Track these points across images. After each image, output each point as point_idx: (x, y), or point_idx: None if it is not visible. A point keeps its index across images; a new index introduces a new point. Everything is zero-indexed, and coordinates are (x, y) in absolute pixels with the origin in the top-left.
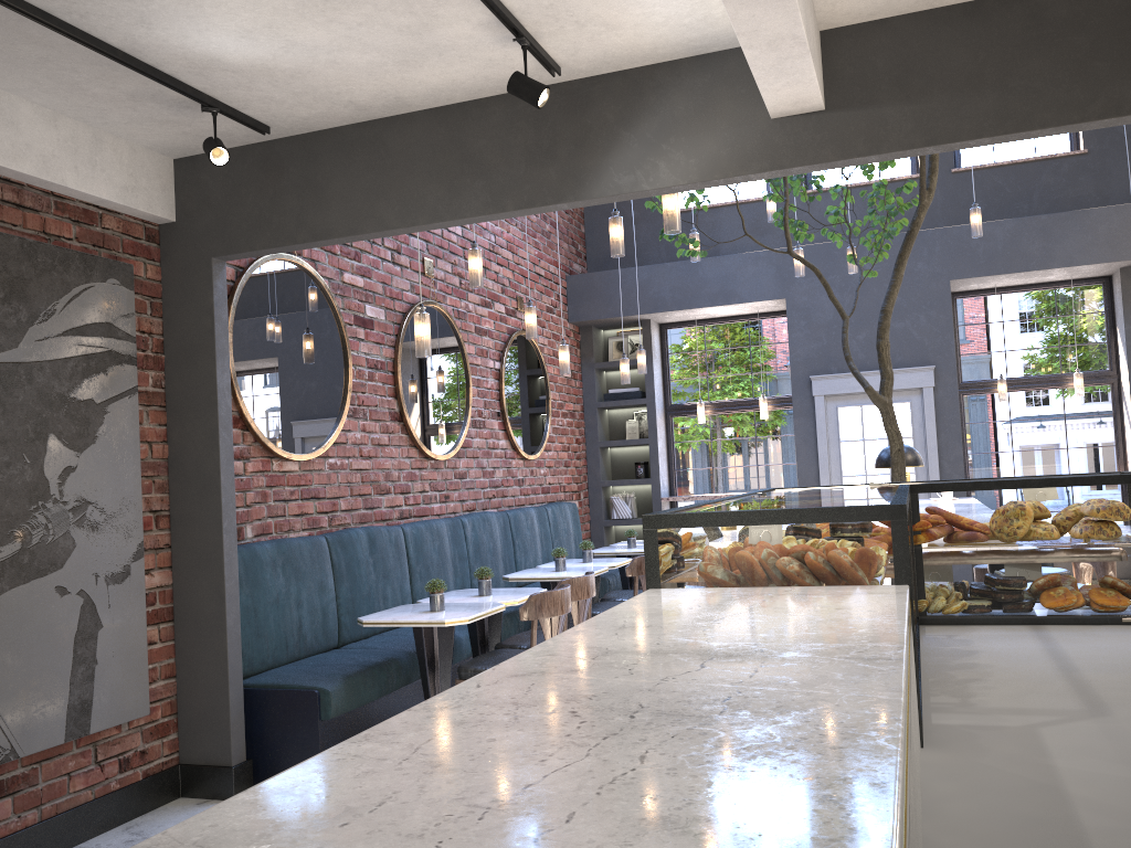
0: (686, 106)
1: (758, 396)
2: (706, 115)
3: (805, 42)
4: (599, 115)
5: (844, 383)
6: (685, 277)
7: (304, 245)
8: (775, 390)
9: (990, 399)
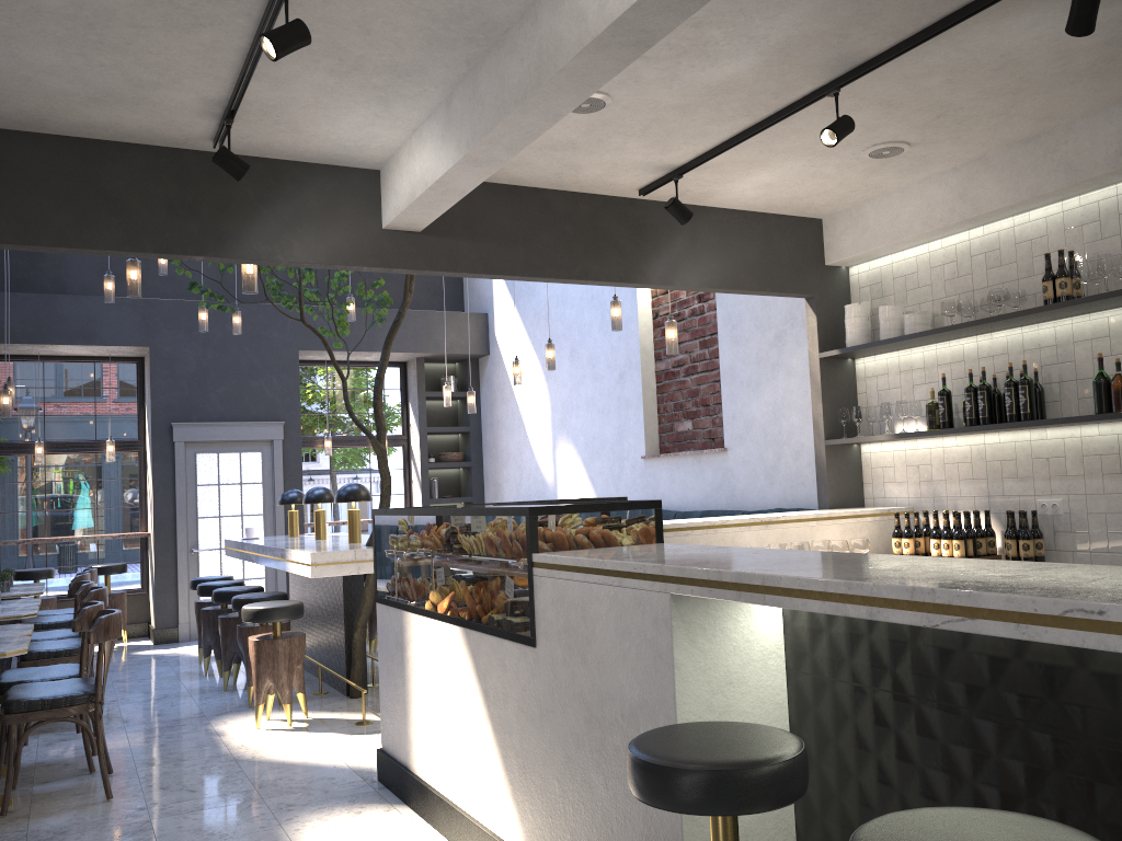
0: (317, 202)
1: (101, 439)
2: (333, 213)
3: (464, 195)
4: (241, 189)
5: (204, 431)
6: (40, 311)
7: None
8: (121, 433)
9: (315, 453)
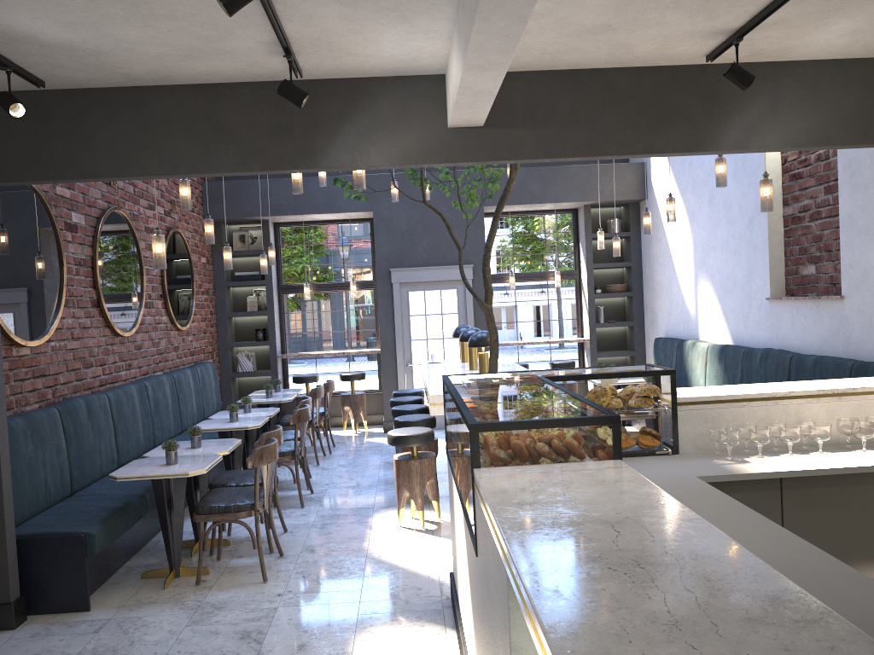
0: (390, 111)
1: (348, 280)
2: (404, 119)
3: (495, 95)
4: (326, 108)
5: (413, 275)
6: None
7: (72, 181)
8: (361, 276)
9: (503, 286)
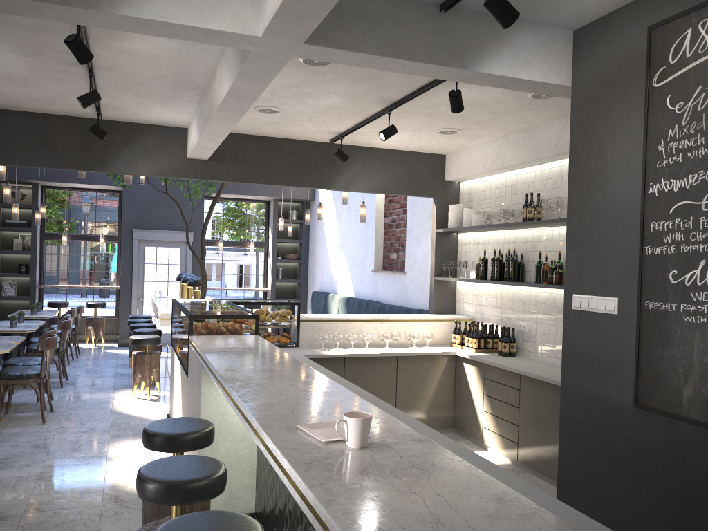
0: (153, 144)
1: (98, 234)
2: (161, 150)
3: (215, 149)
4: (114, 137)
5: (150, 235)
6: None
7: None
8: (108, 232)
9: (214, 249)
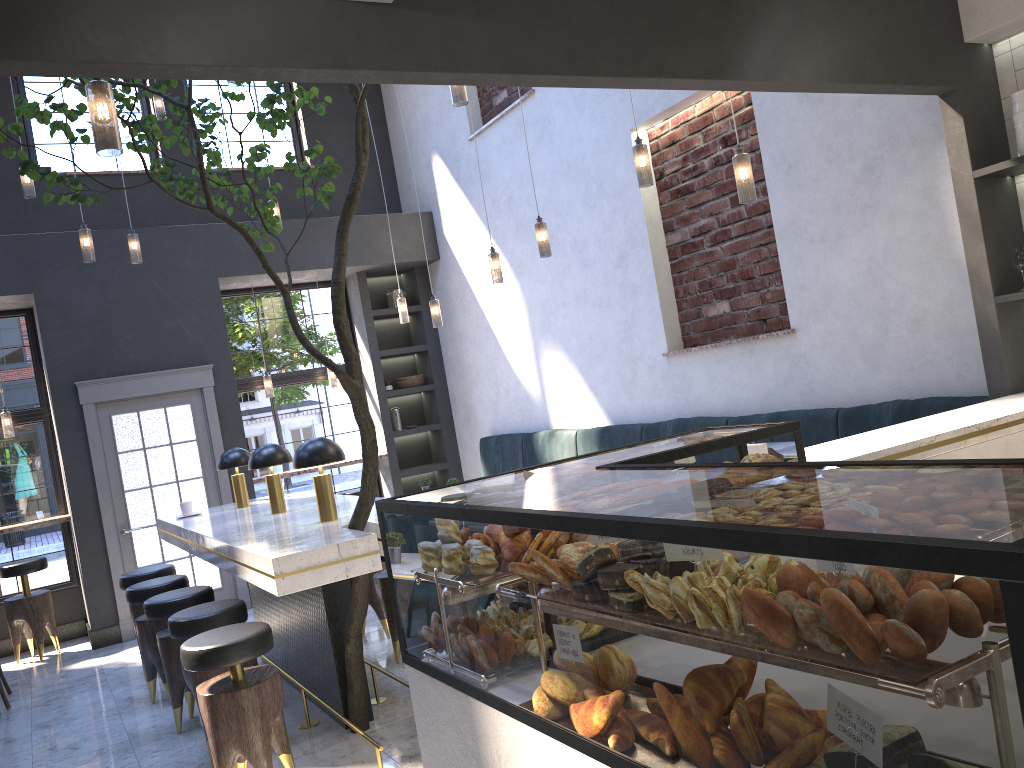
0: None
1: None
2: None
3: None
4: None
5: (117, 388)
6: None
7: None
8: (18, 402)
9: (255, 396)
